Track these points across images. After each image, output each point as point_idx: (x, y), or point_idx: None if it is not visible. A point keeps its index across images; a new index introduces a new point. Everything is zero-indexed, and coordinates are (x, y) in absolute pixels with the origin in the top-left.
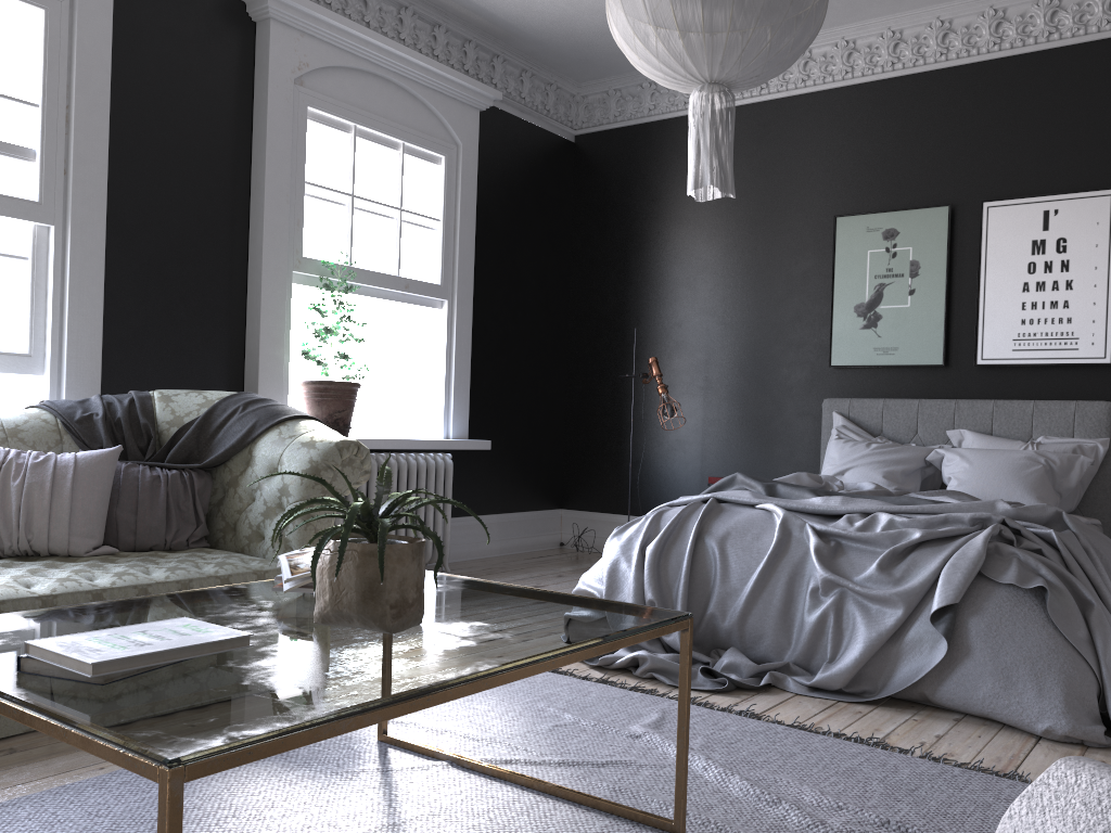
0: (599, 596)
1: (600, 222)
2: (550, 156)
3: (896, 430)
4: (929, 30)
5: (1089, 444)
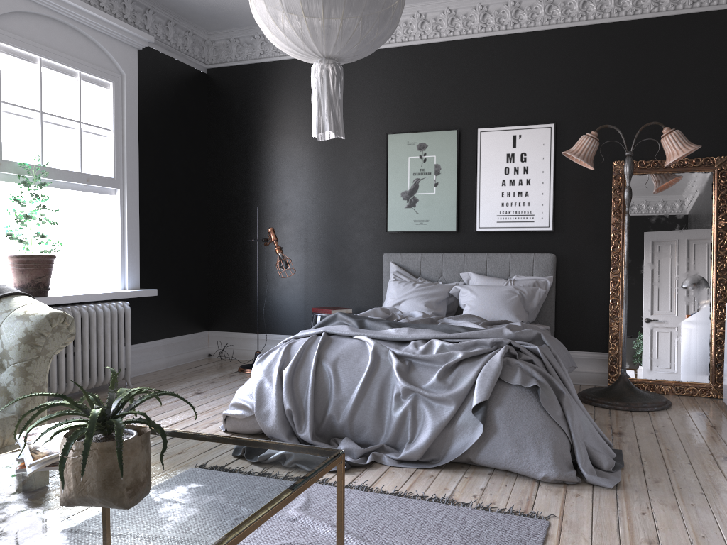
0: (251, 407)
1: (228, 131)
2: (190, 83)
3: (429, 273)
4: (442, 15)
5: (542, 280)
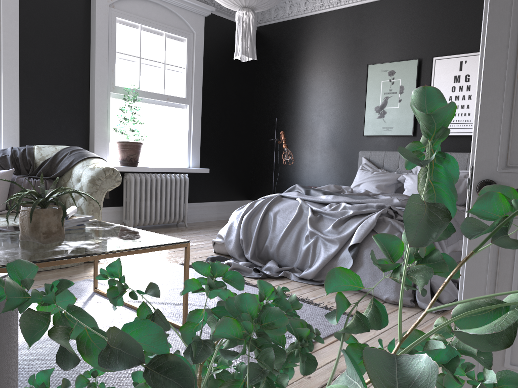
0: (223, 237)
1: (267, 68)
2: None
3: (389, 165)
4: None
5: None
